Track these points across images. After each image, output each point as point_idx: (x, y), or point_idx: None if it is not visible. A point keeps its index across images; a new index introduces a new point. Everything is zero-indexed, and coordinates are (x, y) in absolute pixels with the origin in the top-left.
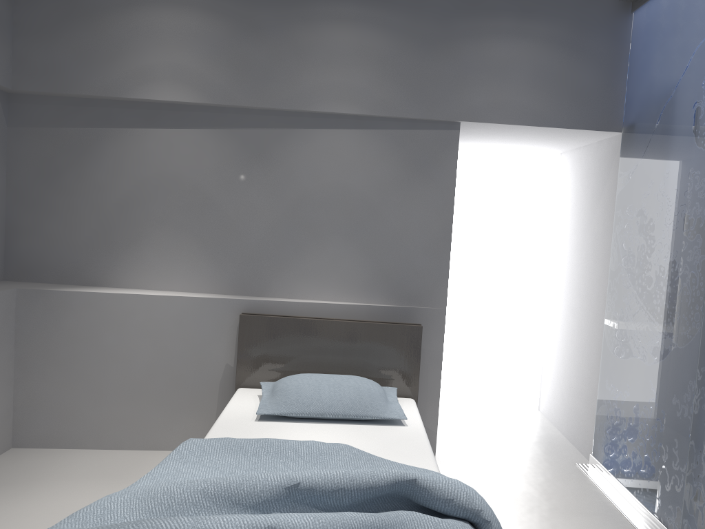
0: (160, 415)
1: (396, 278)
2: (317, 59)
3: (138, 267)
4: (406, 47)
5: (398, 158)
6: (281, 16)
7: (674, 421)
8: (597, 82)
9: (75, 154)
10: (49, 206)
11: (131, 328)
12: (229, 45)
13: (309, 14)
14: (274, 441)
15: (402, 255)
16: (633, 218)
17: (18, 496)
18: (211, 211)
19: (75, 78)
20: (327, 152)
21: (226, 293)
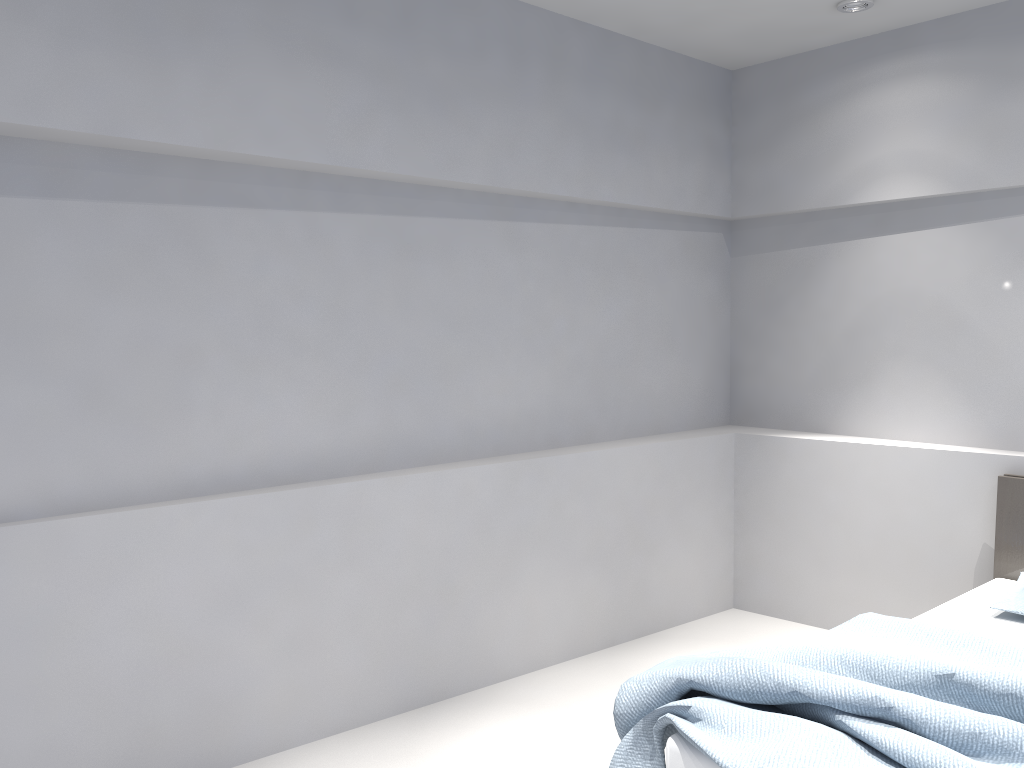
0: (894, 599)
1: None
2: None
3: (870, 410)
4: None
5: None
6: None
7: None
8: None
9: (796, 279)
10: (772, 340)
11: (855, 485)
12: (979, 110)
13: None
14: (976, 636)
15: None
16: None
17: None
18: (963, 335)
19: (792, 192)
20: None
21: (986, 447)
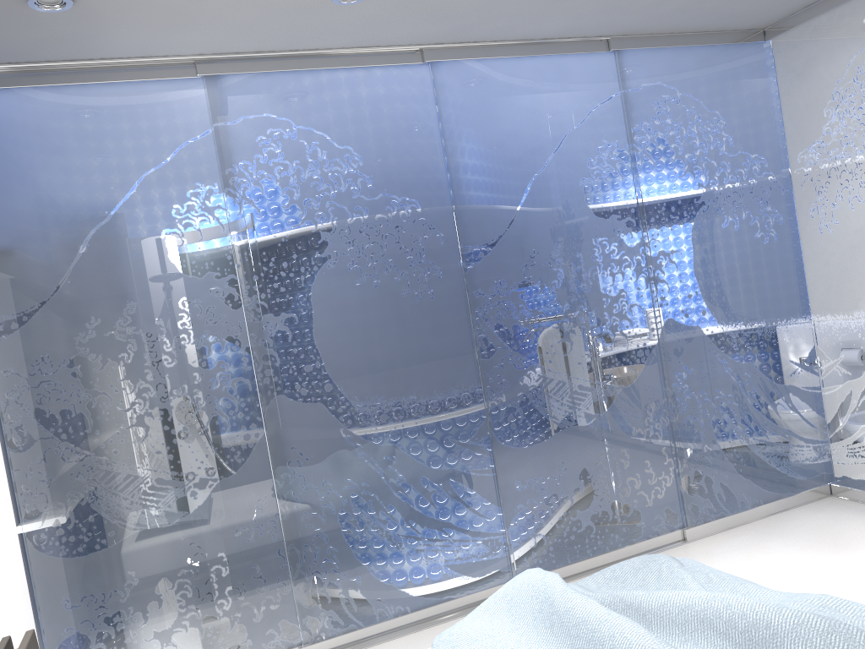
0: None
1: None
2: None
3: None
4: None
5: None
6: None
7: (246, 550)
8: None
9: None
10: None
11: None
12: None
13: None
14: None
15: None
16: (60, 370)
17: None
18: None
19: None
20: None
21: None
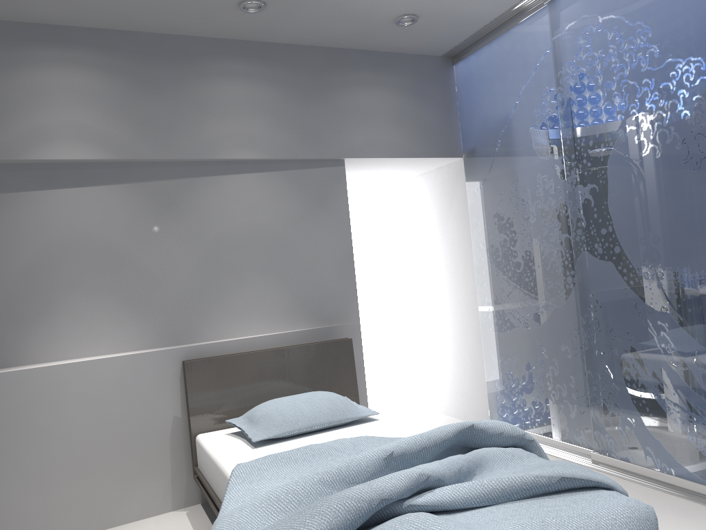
0: (112, 487)
1: (314, 302)
2: (215, 111)
3: (54, 337)
4: (291, 97)
5: (298, 194)
6: (176, 73)
7: (567, 363)
8: (439, 119)
9: None
10: None
11: (66, 401)
12: (128, 102)
13: (202, 71)
14: (312, 446)
15: (316, 281)
16: (490, 220)
17: None
18: (128, 267)
19: None
20: (235, 196)
21: (155, 347)
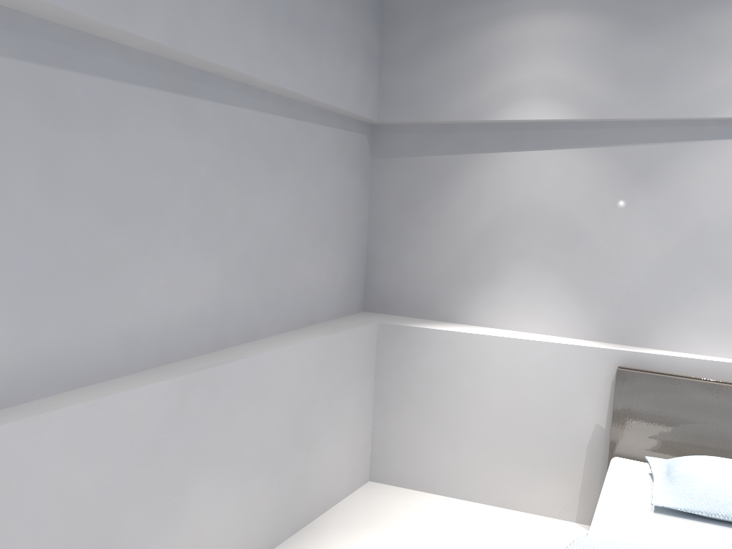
0: (517, 471)
1: None
2: (730, 50)
3: (495, 304)
4: None
5: None
6: (682, 3)
7: None
8: None
9: (434, 183)
10: (407, 237)
11: (488, 372)
12: (612, 48)
13: None
14: None
15: None
16: None
17: (381, 542)
18: (581, 244)
19: (437, 104)
20: None
21: (595, 340)
